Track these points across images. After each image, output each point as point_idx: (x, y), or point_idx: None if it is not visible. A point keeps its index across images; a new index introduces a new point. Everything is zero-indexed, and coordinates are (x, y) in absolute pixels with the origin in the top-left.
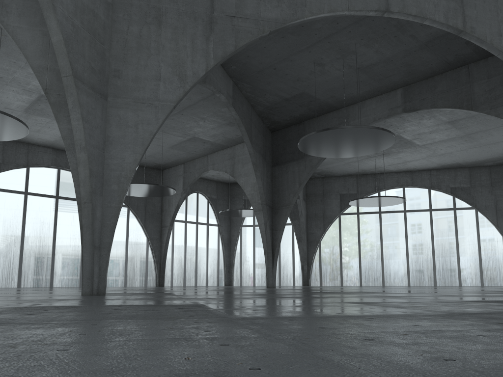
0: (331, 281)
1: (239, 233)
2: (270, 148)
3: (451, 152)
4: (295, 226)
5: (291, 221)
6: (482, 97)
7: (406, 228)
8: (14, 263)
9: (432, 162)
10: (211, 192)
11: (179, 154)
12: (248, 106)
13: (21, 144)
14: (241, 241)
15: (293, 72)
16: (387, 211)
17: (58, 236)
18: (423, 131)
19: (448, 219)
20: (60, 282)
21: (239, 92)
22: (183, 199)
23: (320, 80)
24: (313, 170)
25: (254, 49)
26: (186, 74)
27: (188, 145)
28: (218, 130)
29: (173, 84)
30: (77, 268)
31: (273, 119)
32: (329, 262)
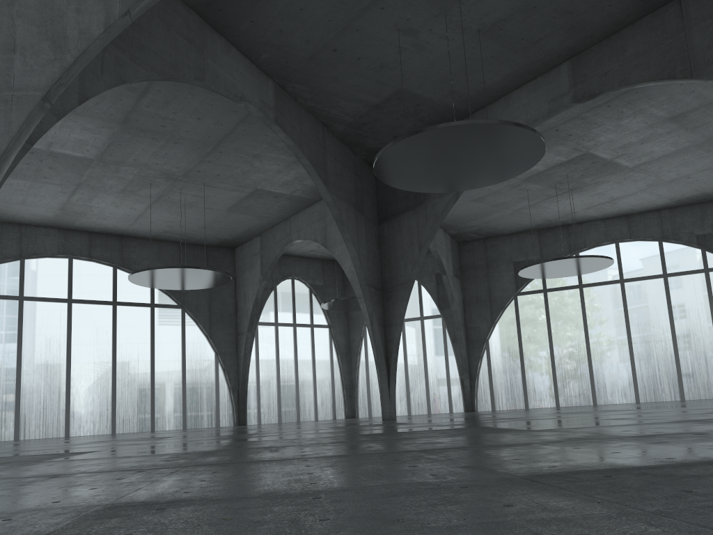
0: (509, 401)
1: (362, 336)
2: (374, 193)
3: (687, 175)
4: (447, 318)
5: (439, 311)
6: (708, 52)
7: (627, 307)
8: (8, 404)
9: (659, 195)
10: (315, 276)
11: (246, 220)
12: (315, 125)
13: (9, 225)
14: (366, 348)
15: (369, 54)
16: (593, 283)
17: (75, 360)
18: (629, 140)
19: (696, 288)
20: (81, 429)
21: (293, 101)
22: (270, 290)
23: (420, 62)
24: (438, 221)
25: (285, 15)
26: (66, 36)
27: (253, 204)
28: (289, 174)
29: (40, 57)
30: (107, 405)
31: (368, 144)
32: (505, 372)
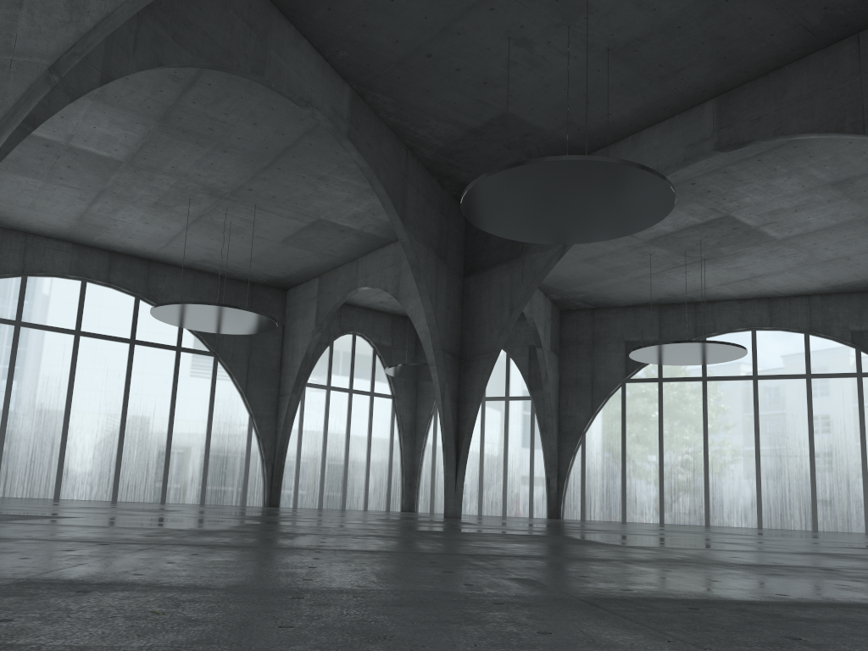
0: (603, 511)
1: (432, 413)
2: (462, 239)
3: (848, 255)
4: (538, 401)
5: (529, 392)
6: None
7: (758, 410)
8: None
9: (811, 278)
10: (382, 334)
11: (303, 256)
12: (397, 147)
13: (13, 233)
14: (435, 429)
15: (470, 64)
16: (719, 376)
17: (76, 405)
18: (780, 206)
19: (845, 395)
20: (74, 491)
21: (373, 114)
22: (324, 345)
23: (532, 82)
24: (537, 280)
25: (371, 6)
26: None
27: (314, 237)
28: (360, 205)
29: (52, 16)
30: (110, 465)
31: (461, 178)
32: (601, 475)
